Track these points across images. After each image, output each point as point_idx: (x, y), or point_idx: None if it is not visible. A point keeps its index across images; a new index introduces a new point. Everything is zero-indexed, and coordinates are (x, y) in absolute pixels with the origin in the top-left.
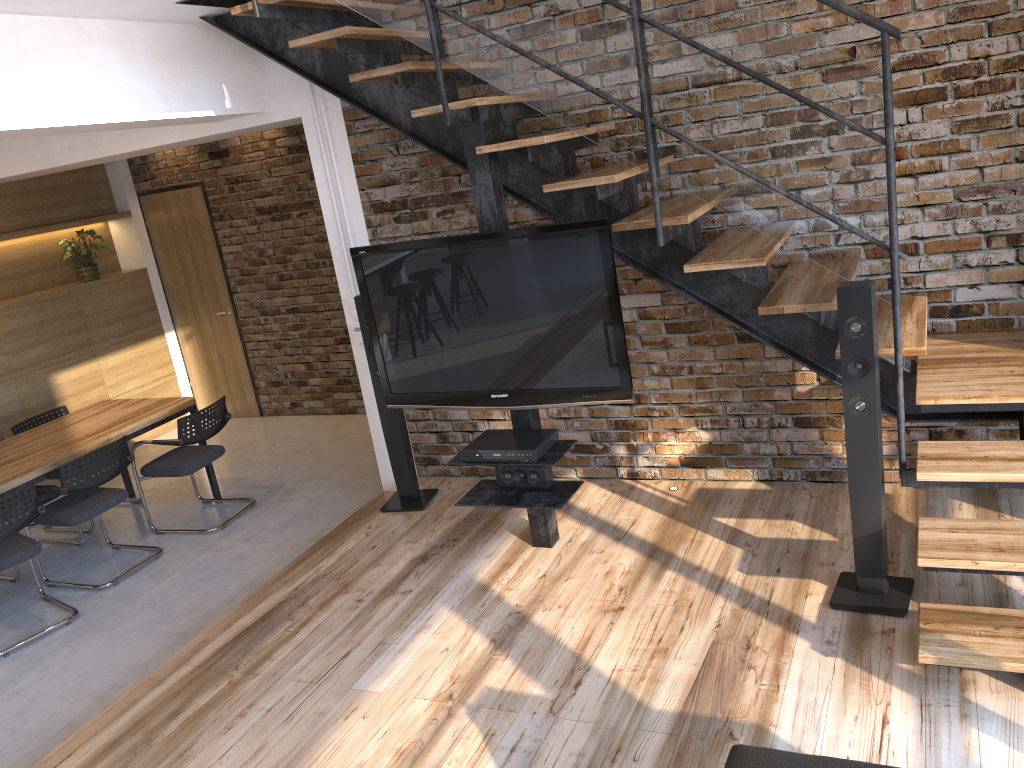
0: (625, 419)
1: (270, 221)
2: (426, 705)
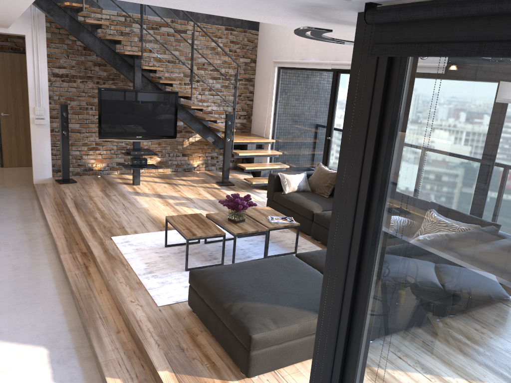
0: None
1: None
2: (164, 206)
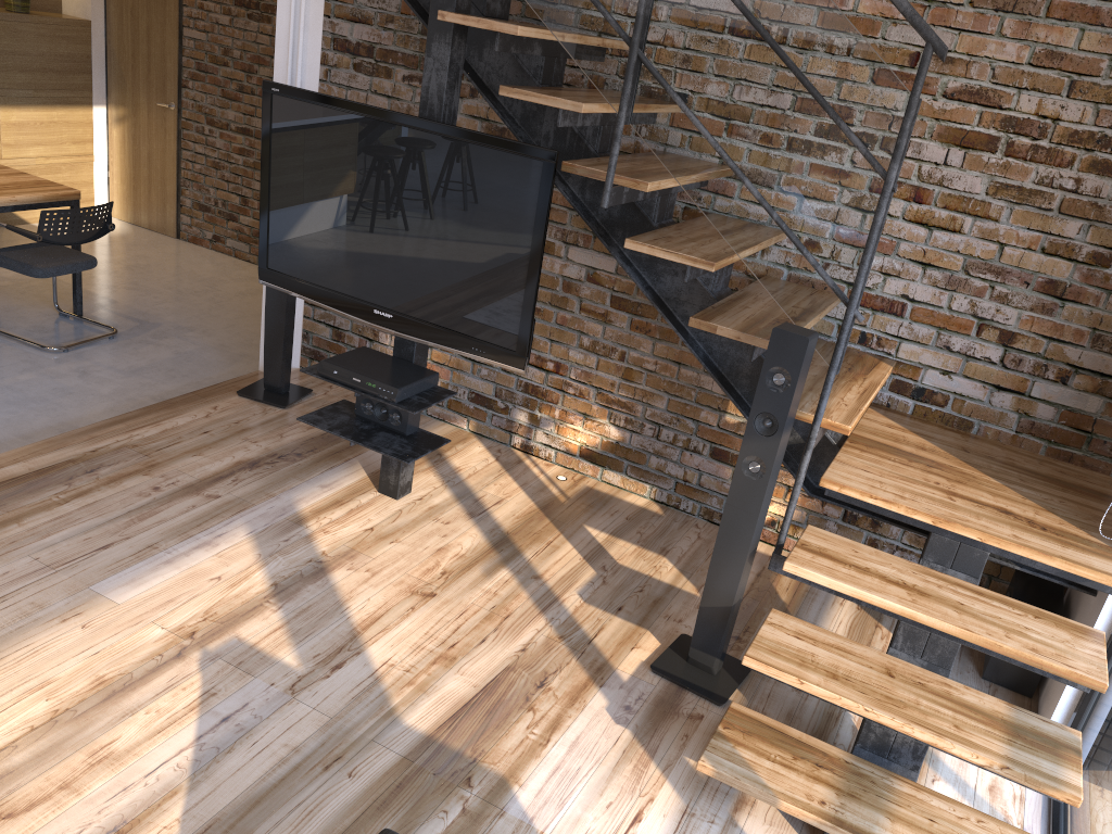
0: (537, 385)
1: (246, 18)
2: (160, 635)
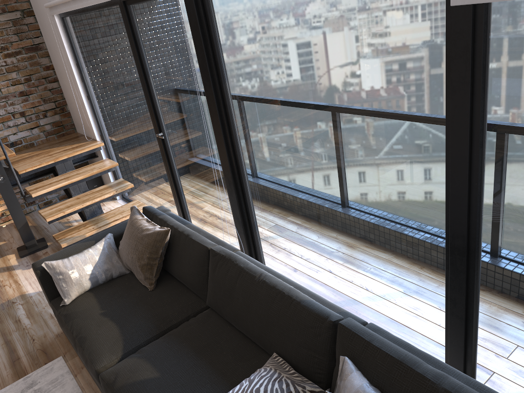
0: None
1: None
2: None
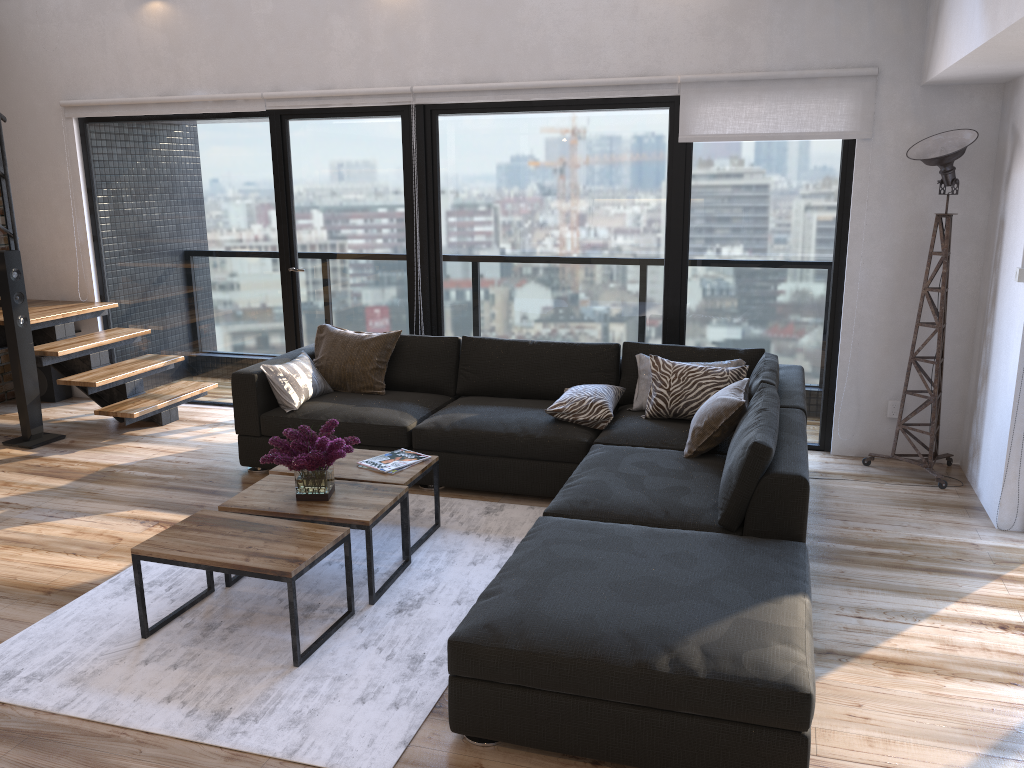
0: None
1: None
2: None
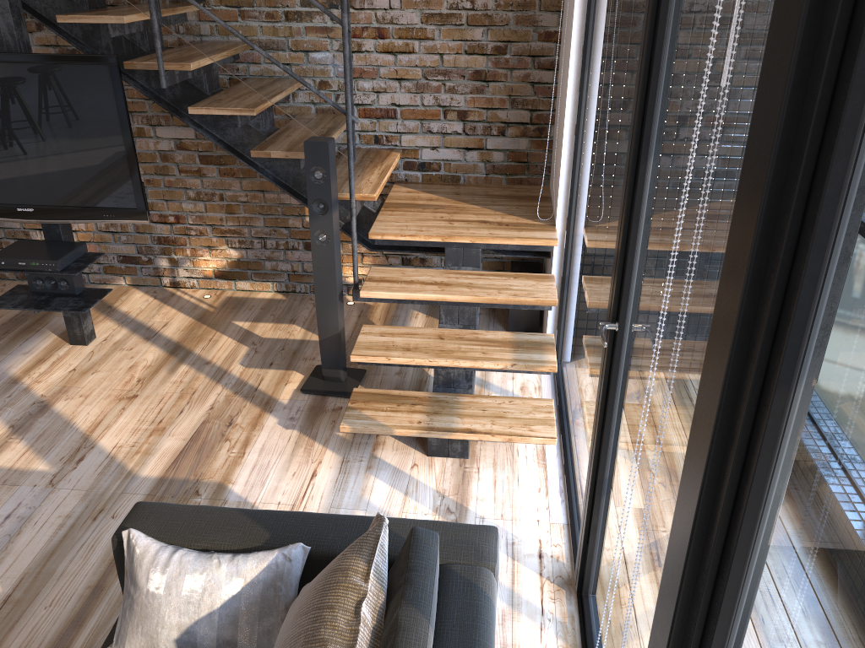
0: (167, 236)
1: None
2: None
